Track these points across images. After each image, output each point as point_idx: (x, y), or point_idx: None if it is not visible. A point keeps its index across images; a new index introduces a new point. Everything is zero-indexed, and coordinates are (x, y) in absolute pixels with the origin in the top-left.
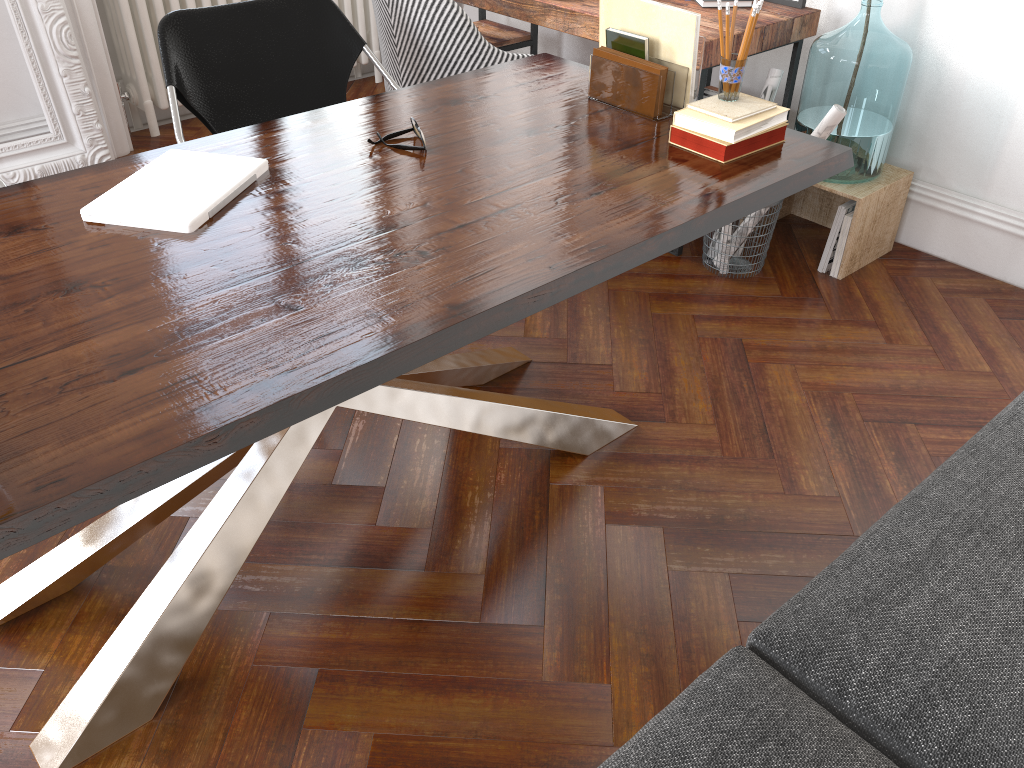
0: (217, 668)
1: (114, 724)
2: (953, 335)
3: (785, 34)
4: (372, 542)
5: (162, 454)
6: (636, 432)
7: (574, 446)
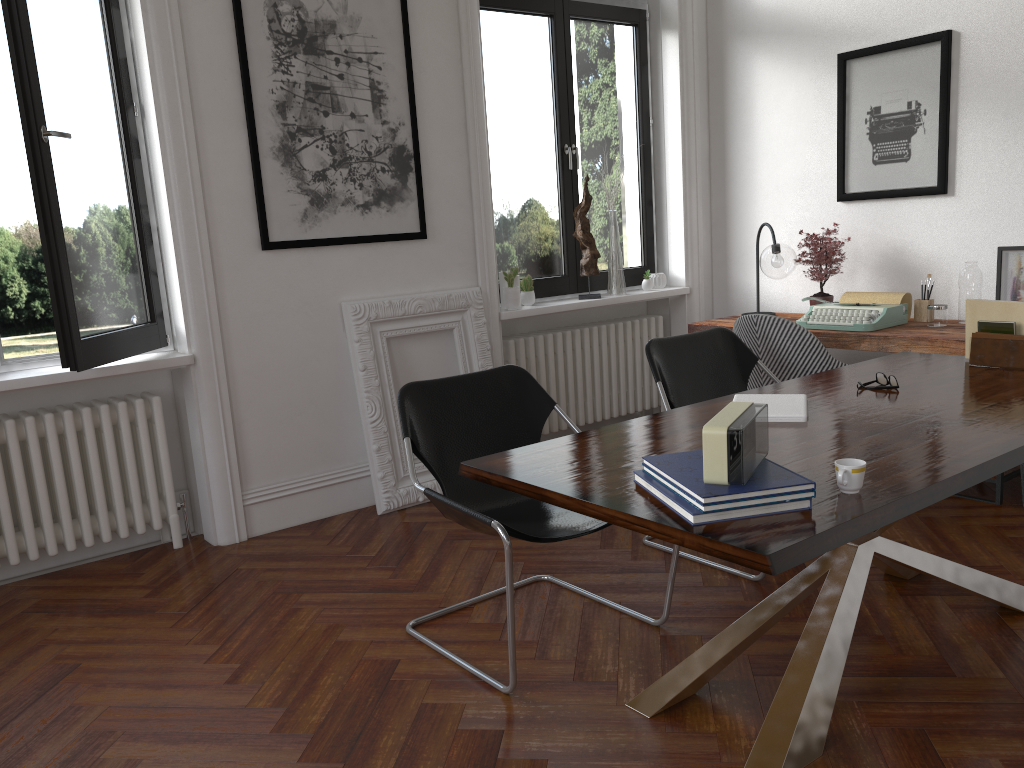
0: (845, 729)
1: (802, 752)
2: None
3: None
4: (901, 663)
5: (942, 480)
6: None
7: (1018, 605)
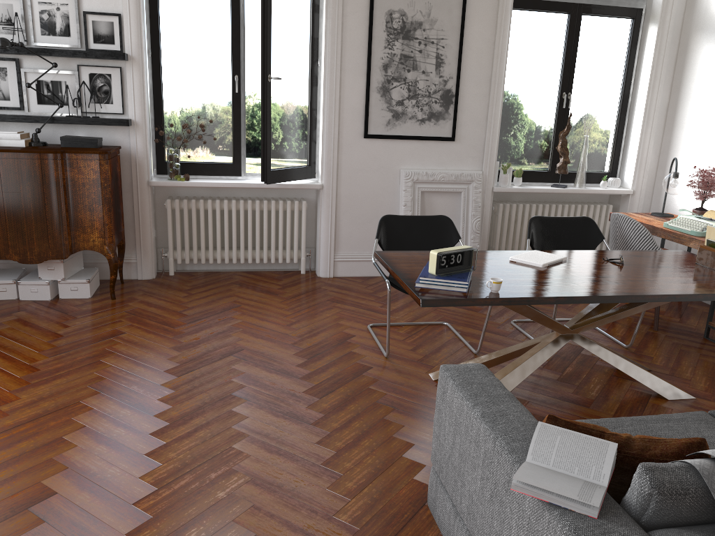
0: None
1: None
2: None
3: None
4: (569, 396)
5: (539, 297)
6: (694, 399)
7: (662, 393)
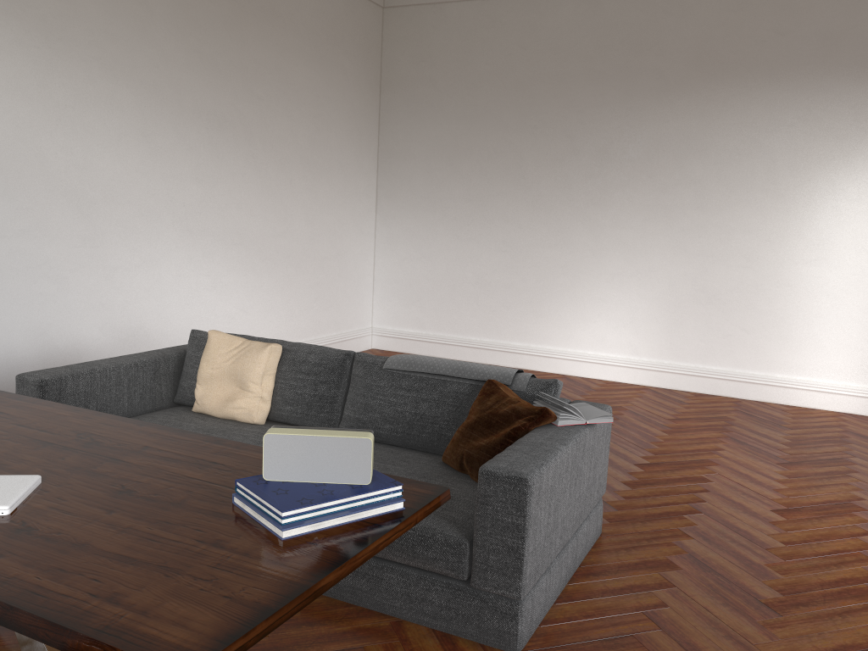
0: None
1: None
2: None
3: None
4: None
5: None
6: None
7: None
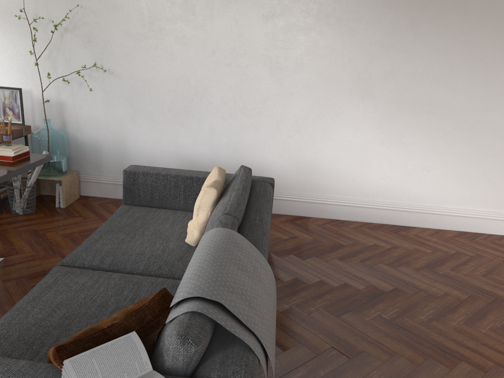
0: None
1: None
2: (104, 213)
3: (20, 133)
4: None
5: None
6: (5, 260)
7: None
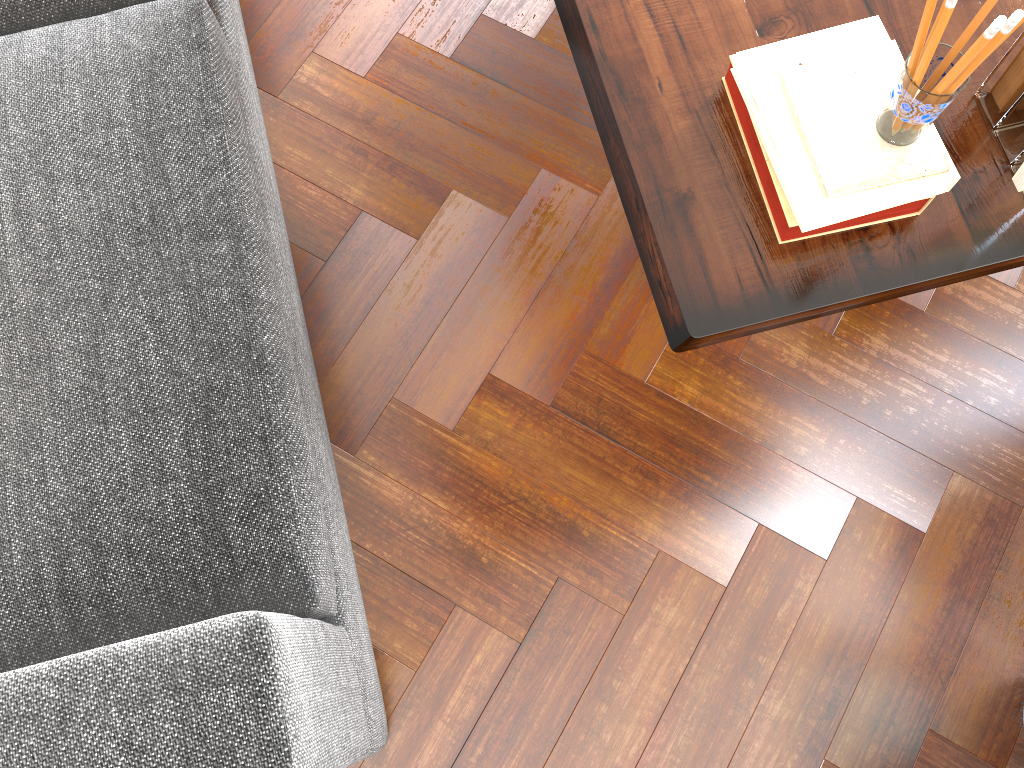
0: None
1: None
2: None
3: None
4: None
5: None
6: None
7: None
